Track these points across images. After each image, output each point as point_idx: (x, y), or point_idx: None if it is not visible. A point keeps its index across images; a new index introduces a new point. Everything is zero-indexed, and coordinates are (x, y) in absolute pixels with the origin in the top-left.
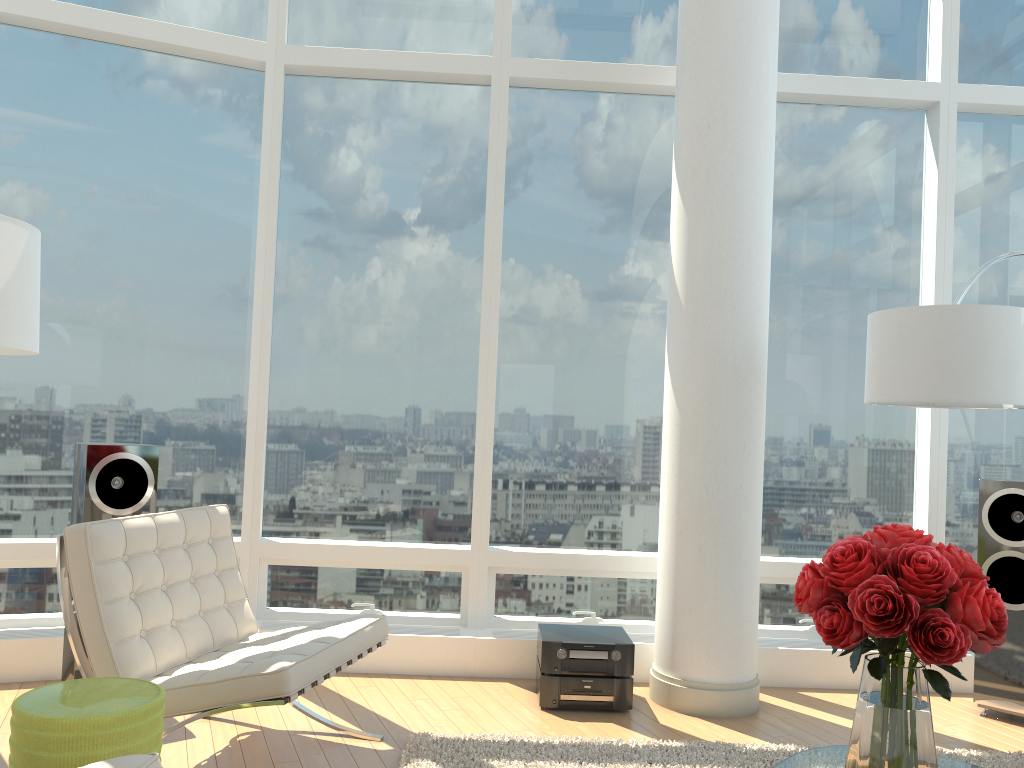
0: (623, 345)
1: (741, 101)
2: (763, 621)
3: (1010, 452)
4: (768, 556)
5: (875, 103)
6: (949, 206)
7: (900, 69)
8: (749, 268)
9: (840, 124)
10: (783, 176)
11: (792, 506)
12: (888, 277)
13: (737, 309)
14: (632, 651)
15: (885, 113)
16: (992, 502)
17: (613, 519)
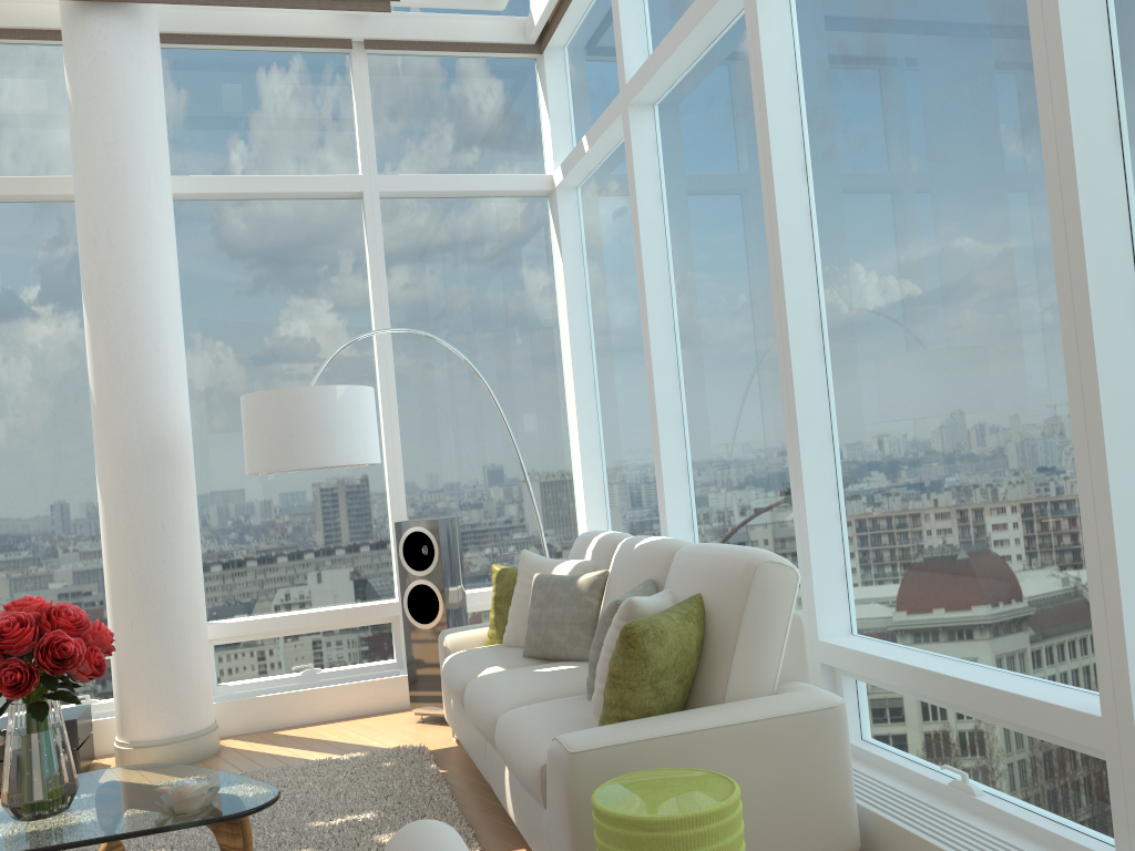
0: (92, 439)
1: (122, 217)
2: (260, 674)
3: (471, 490)
4: (260, 614)
5: (310, 196)
6: (382, 283)
7: (333, 163)
8: (149, 366)
9: (282, 216)
10: (233, 267)
11: (278, 566)
12: (343, 349)
13: (141, 404)
14: (75, 725)
15: (323, 203)
16: (404, 540)
17: (101, 604)
